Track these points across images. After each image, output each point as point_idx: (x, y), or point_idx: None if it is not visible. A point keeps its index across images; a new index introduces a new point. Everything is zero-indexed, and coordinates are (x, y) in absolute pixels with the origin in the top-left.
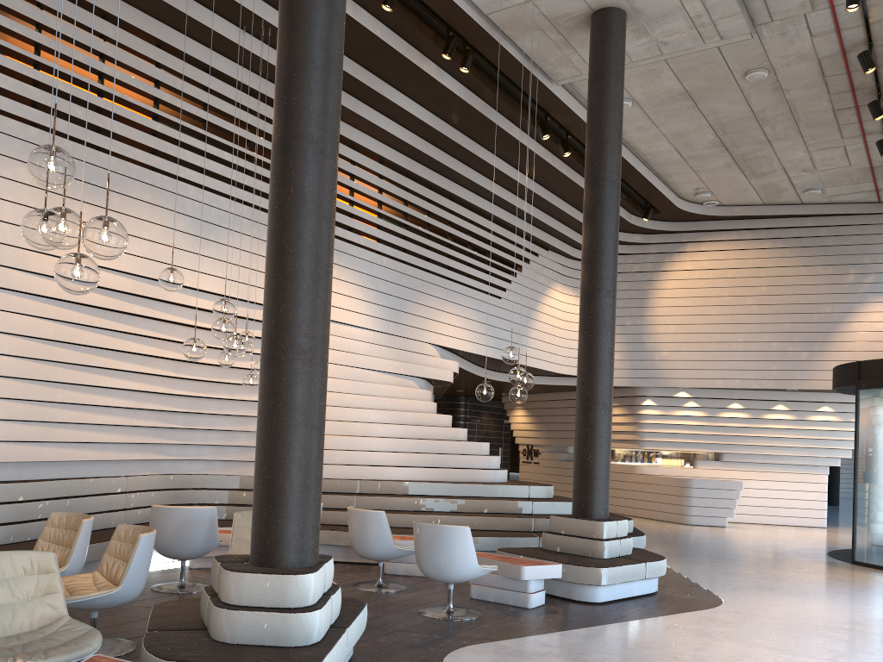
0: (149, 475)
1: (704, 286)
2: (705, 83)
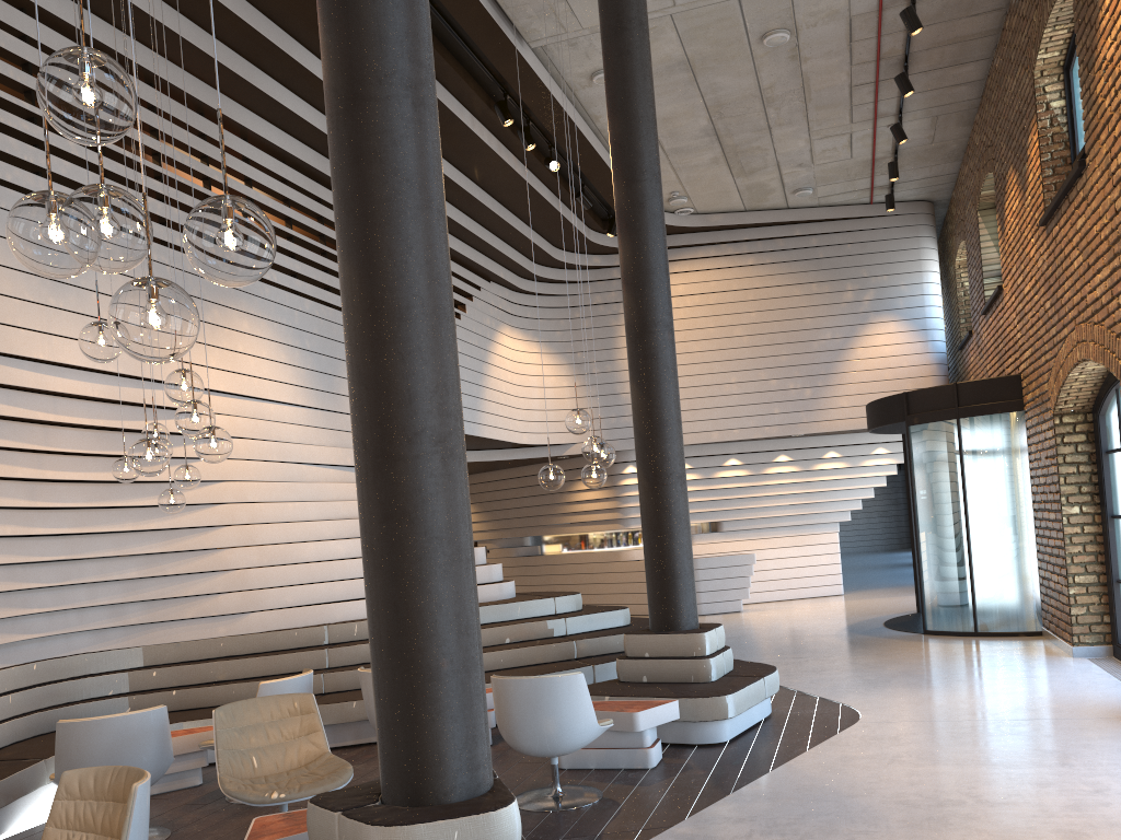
0: (1, 669)
1: (684, 317)
2: (713, 48)
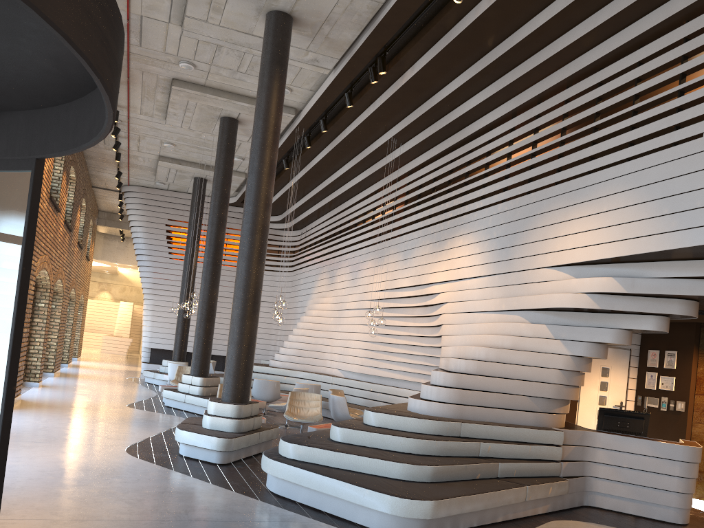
0: None
1: None
2: None
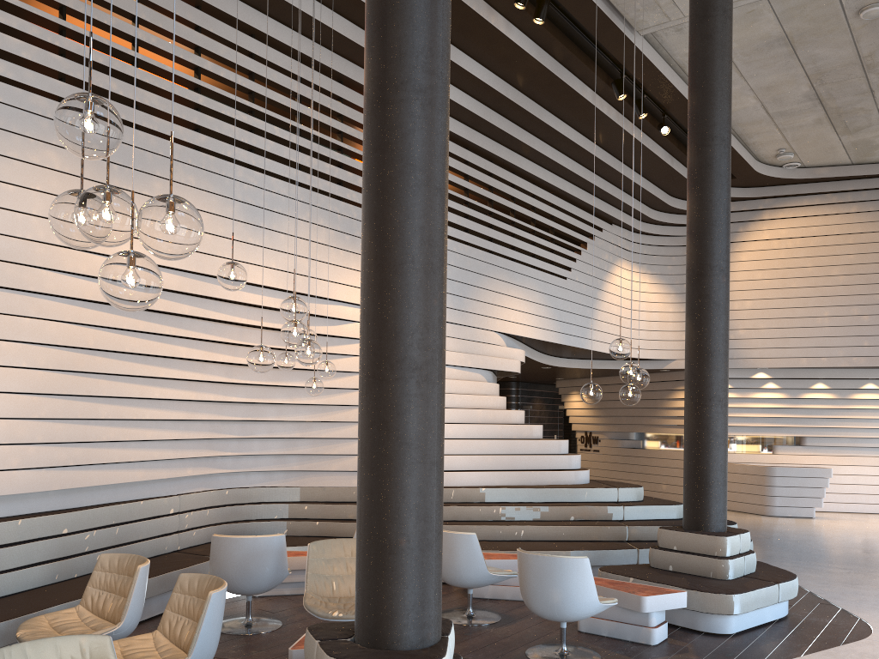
0: (203, 491)
1: (784, 257)
2: (810, 24)
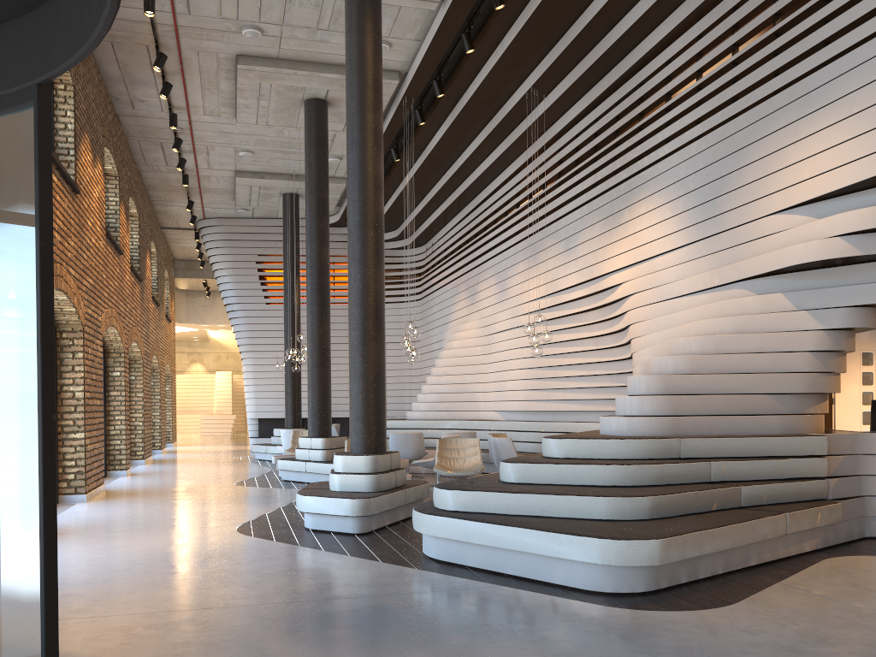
0: None
1: None
2: None
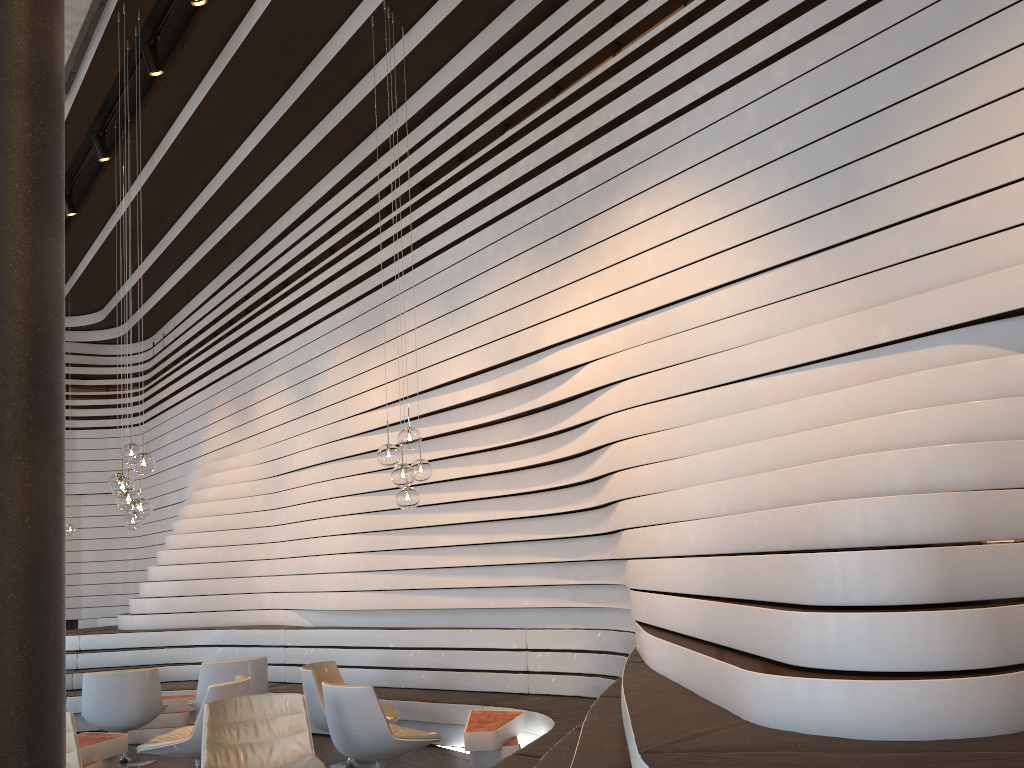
0: (566, 629)
1: None
2: None
